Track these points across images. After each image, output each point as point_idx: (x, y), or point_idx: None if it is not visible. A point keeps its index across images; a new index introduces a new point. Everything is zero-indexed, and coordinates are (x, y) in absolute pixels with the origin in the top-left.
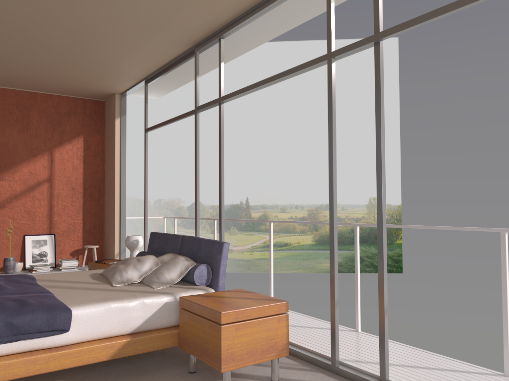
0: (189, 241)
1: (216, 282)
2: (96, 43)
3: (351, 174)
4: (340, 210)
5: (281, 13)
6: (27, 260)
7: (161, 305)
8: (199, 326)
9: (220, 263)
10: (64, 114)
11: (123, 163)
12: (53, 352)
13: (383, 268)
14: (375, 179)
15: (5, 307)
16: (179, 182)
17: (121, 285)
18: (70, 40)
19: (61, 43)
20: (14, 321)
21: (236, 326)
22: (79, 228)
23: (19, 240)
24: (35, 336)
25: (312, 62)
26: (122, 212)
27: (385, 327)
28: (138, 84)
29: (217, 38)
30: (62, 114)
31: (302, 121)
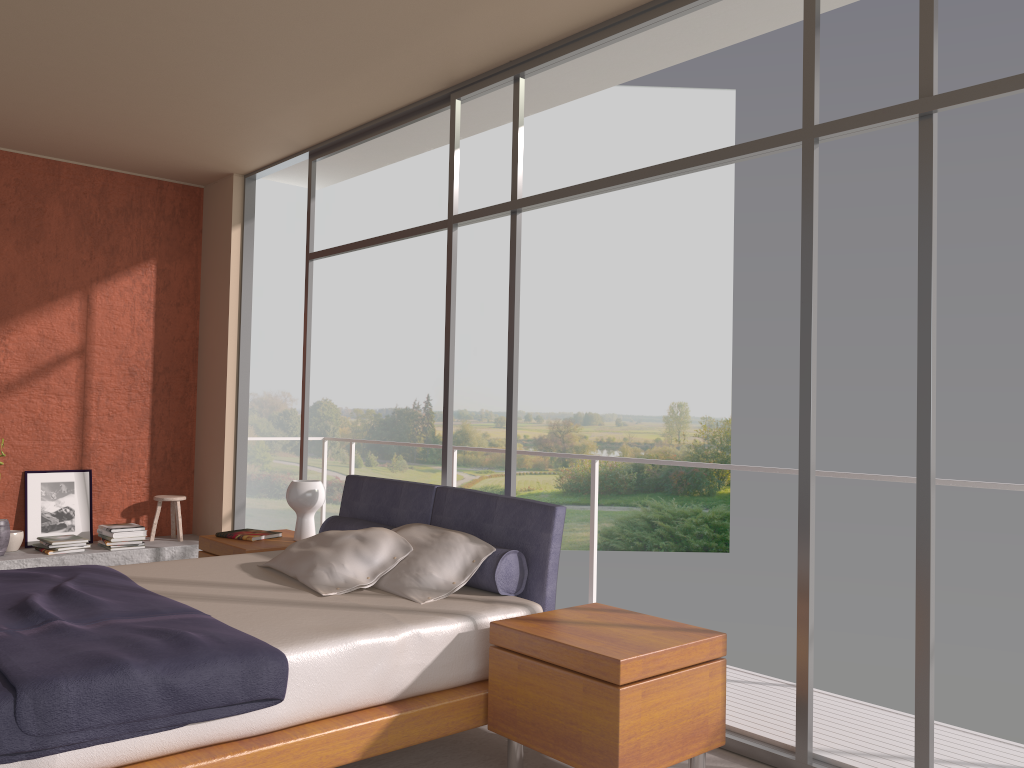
0: (460, 500)
1: (540, 588)
2: (243, 67)
3: (636, 356)
4: (614, 425)
5: (660, 35)
6: (31, 525)
7: (450, 639)
8: (550, 686)
9: (550, 549)
10: (118, 211)
11: (244, 323)
12: (255, 748)
13: (930, 568)
14: (682, 367)
15: (151, 651)
16: (287, 360)
17: (336, 595)
18: (189, 57)
19: (165, 63)
20: (179, 682)
21: (643, 688)
22: (143, 458)
23: (13, 483)
24: (218, 713)
25: (763, 144)
26: (240, 426)
27: (930, 688)
28: (294, 157)
29: (513, 76)
30: (114, 211)
31: (545, 245)
